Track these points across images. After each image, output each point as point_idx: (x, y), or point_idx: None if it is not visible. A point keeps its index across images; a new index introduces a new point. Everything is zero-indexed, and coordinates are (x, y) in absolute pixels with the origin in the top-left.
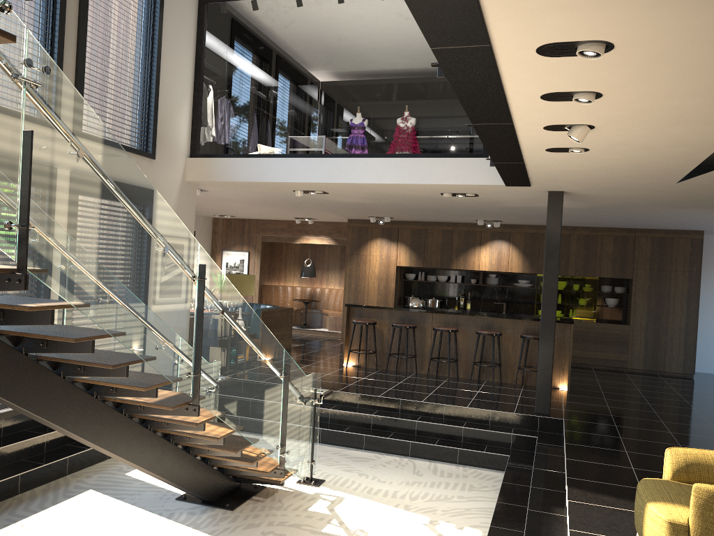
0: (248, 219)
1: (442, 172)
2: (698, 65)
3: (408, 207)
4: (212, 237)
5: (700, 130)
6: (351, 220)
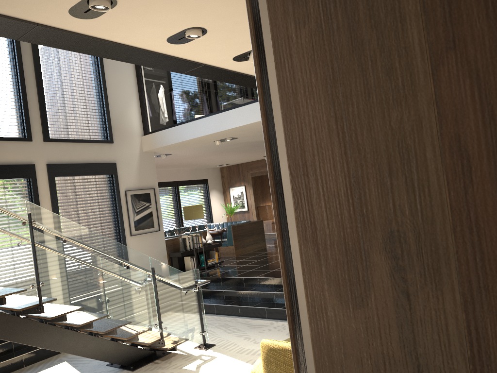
0: (240, 163)
1: None
2: None
3: None
4: (221, 180)
5: None
6: None
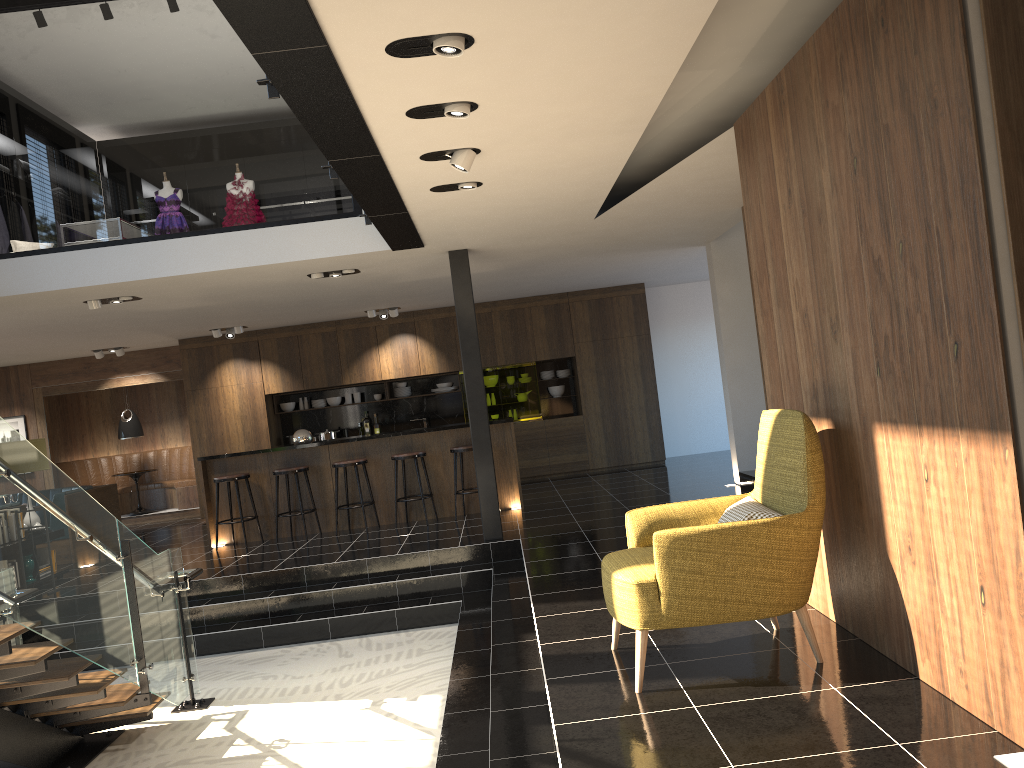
0: (14, 366)
1: (304, 243)
2: (571, 58)
3: (267, 305)
4: None
5: (598, 143)
6: (185, 341)
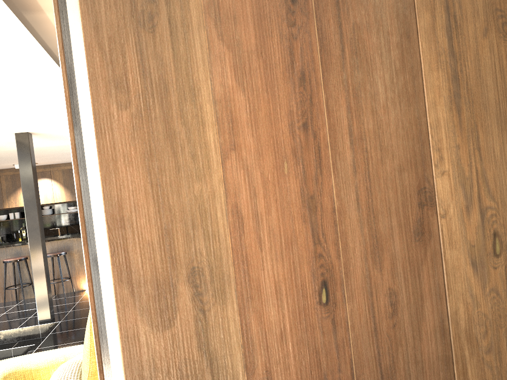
0: None
1: None
2: None
3: None
4: None
5: (21, 62)
6: None
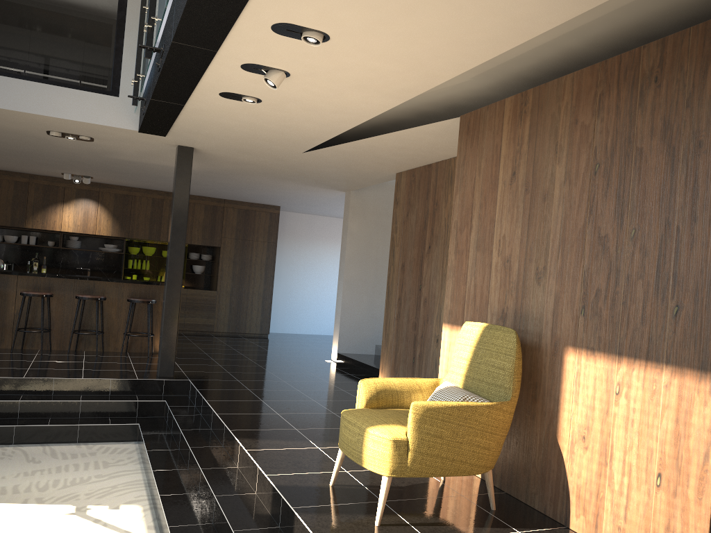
0: None
1: (61, 103)
2: (429, 29)
3: None
4: None
5: (369, 99)
6: None
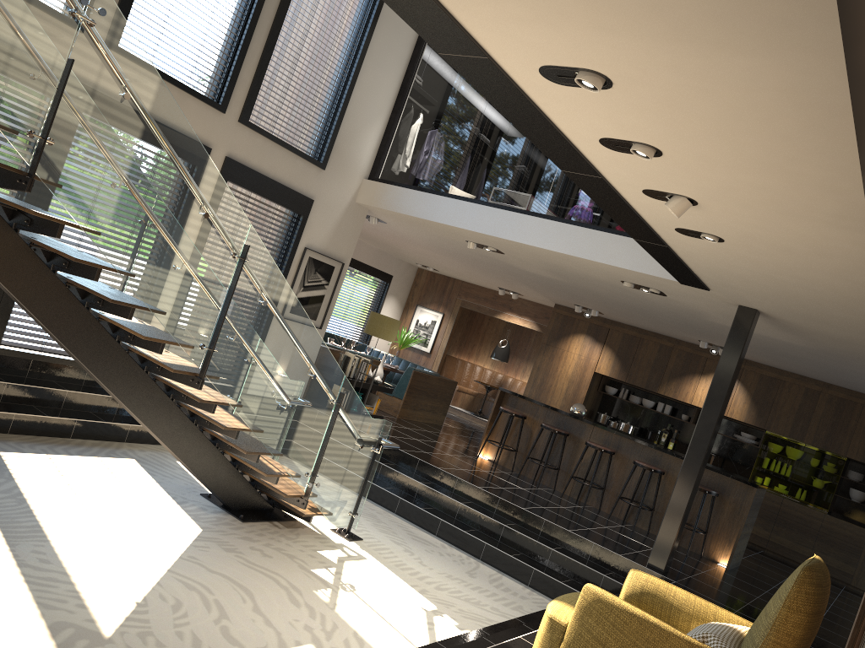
0: (453, 278)
1: (614, 251)
2: (722, 123)
3: (605, 298)
4: (411, 288)
5: (823, 233)
6: (558, 306)
